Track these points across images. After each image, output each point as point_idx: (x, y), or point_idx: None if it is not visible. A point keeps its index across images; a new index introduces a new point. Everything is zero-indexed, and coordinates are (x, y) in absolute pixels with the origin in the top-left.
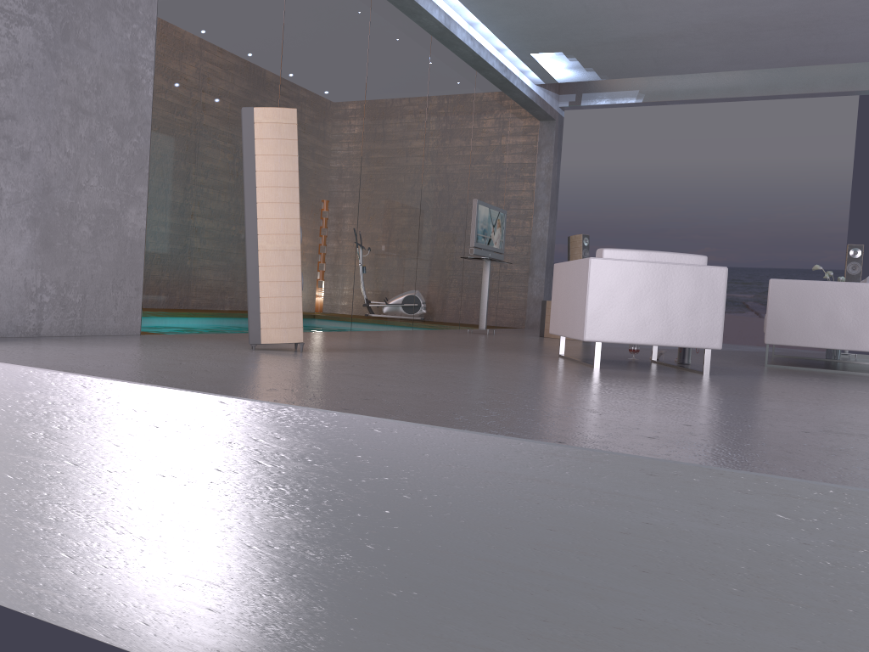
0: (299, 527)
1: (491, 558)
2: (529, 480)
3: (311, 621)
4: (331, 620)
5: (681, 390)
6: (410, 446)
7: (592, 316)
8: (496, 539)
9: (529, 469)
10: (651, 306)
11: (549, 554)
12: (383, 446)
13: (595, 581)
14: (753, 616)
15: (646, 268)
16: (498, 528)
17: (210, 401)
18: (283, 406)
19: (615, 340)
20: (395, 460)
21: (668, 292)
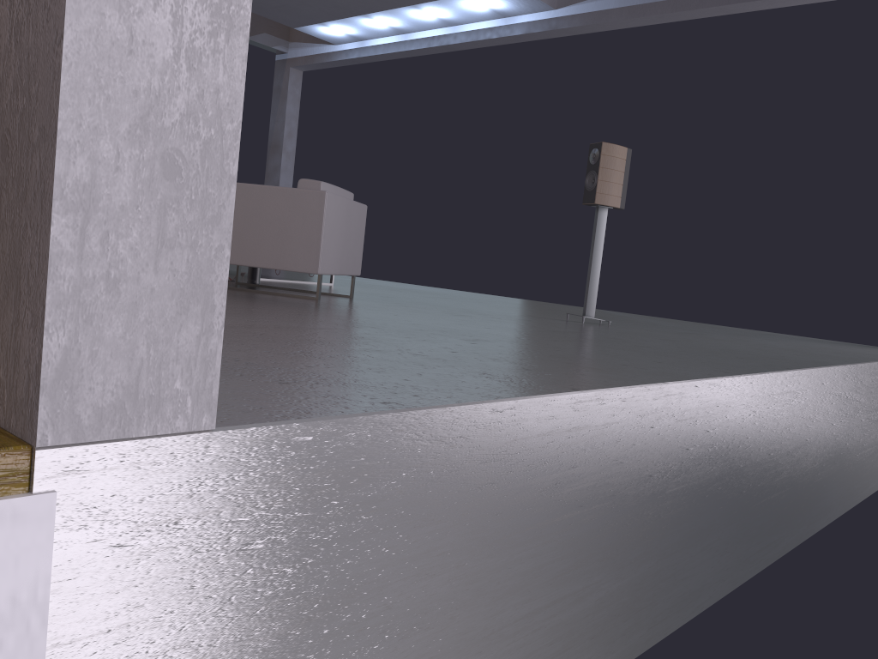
0: (718, 471)
1: (772, 445)
2: (786, 393)
3: (714, 539)
4: (722, 530)
5: (483, 318)
6: (761, 388)
7: (324, 249)
8: (775, 433)
9: (787, 387)
10: (344, 239)
11: (785, 432)
12: (753, 393)
13: (791, 438)
14: (813, 431)
15: (345, 204)
16: (776, 426)
17: (690, 387)
18: (723, 378)
19: (330, 271)
20: (755, 401)
21: (349, 226)
